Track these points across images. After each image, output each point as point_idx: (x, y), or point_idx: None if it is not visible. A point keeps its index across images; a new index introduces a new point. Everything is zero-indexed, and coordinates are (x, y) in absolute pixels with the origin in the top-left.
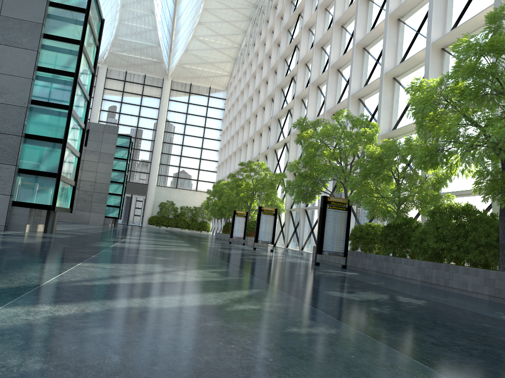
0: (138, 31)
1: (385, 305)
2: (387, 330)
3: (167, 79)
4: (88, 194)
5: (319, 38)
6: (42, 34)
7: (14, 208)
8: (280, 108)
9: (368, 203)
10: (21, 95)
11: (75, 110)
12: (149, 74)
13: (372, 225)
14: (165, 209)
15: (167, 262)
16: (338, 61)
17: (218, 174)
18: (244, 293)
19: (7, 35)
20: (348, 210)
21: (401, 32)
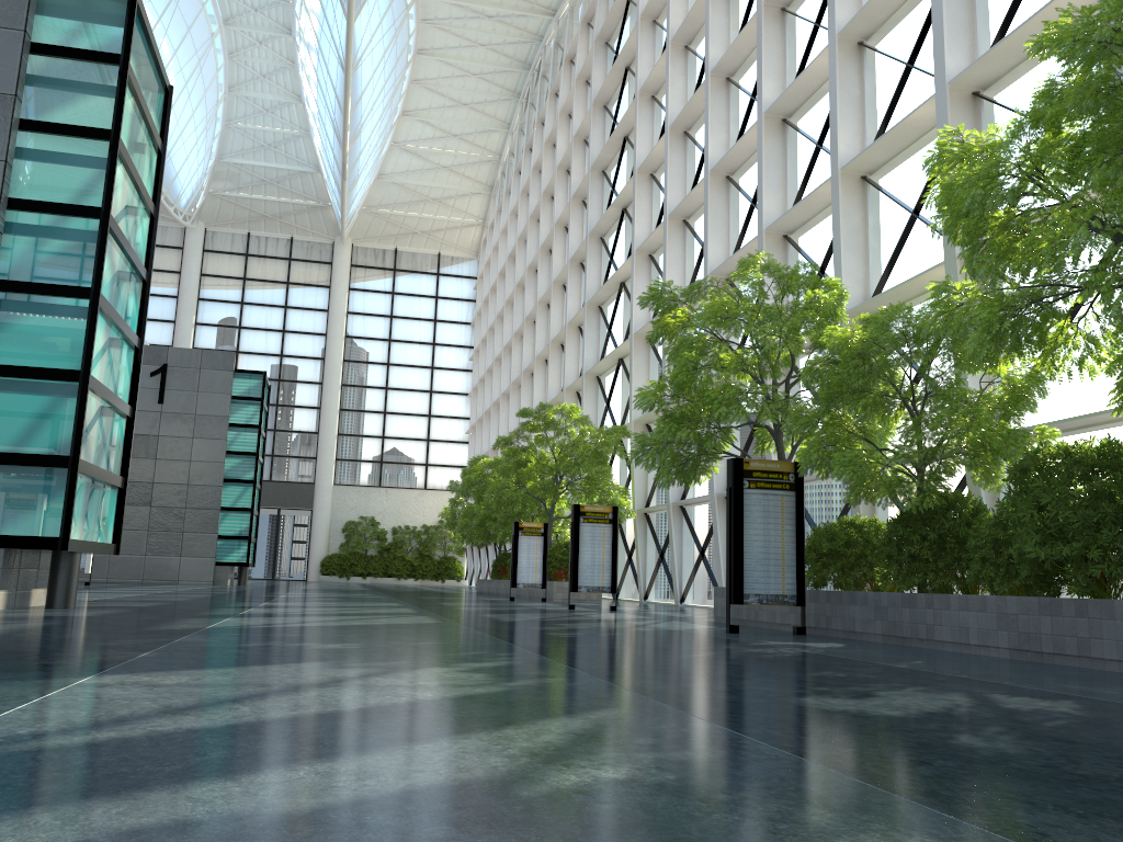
0: (269, 141)
1: (987, 727)
2: (1084, 819)
3: (342, 244)
4: (173, 513)
5: (677, 113)
6: (15, 120)
7: None
8: (602, 281)
9: (847, 464)
10: None
11: (109, 299)
12: (300, 235)
13: (856, 522)
14: (359, 537)
15: (350, 653)
16: (727, 157)
17: (472, 447)
18: (570, 727)
19: None
20: (796, 490)
21: (868, 71)
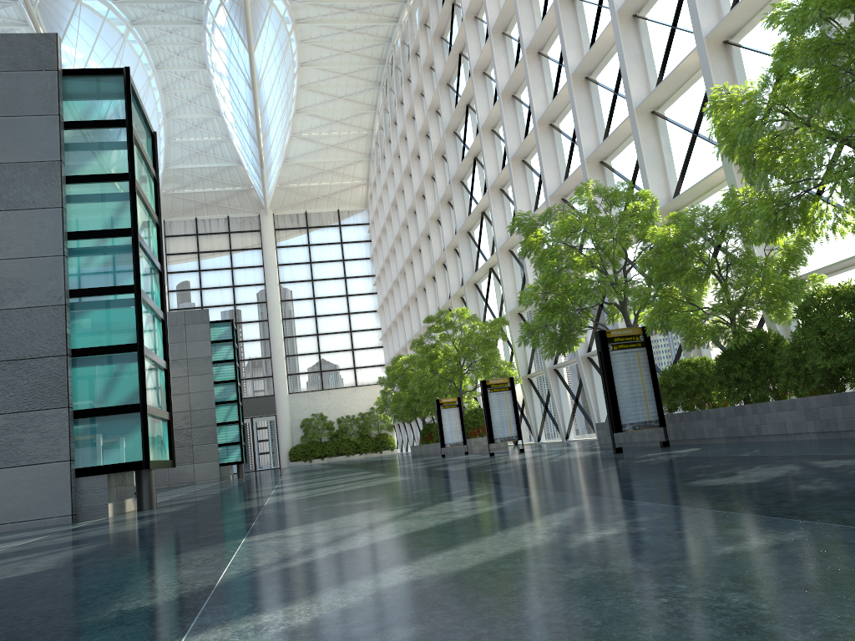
0: (200, 148)
1: (814, 479)
2: None
3: (265, 215)
4: (183, 433)
5: (504, 83)
6: (63, 177)
7: (81, 481)
8: (467, 213)
9: (681, 323)
10: (51, 287)
11: (144, 290)
12: (234, 214)
13: (692, 362)
14: (313, 430)
15: (381, 503)
16: (548, 111)
17: (386, 349)
18: (564, 517)
19: (6, 193)
20: (646, 346)
21: (643, 35)
